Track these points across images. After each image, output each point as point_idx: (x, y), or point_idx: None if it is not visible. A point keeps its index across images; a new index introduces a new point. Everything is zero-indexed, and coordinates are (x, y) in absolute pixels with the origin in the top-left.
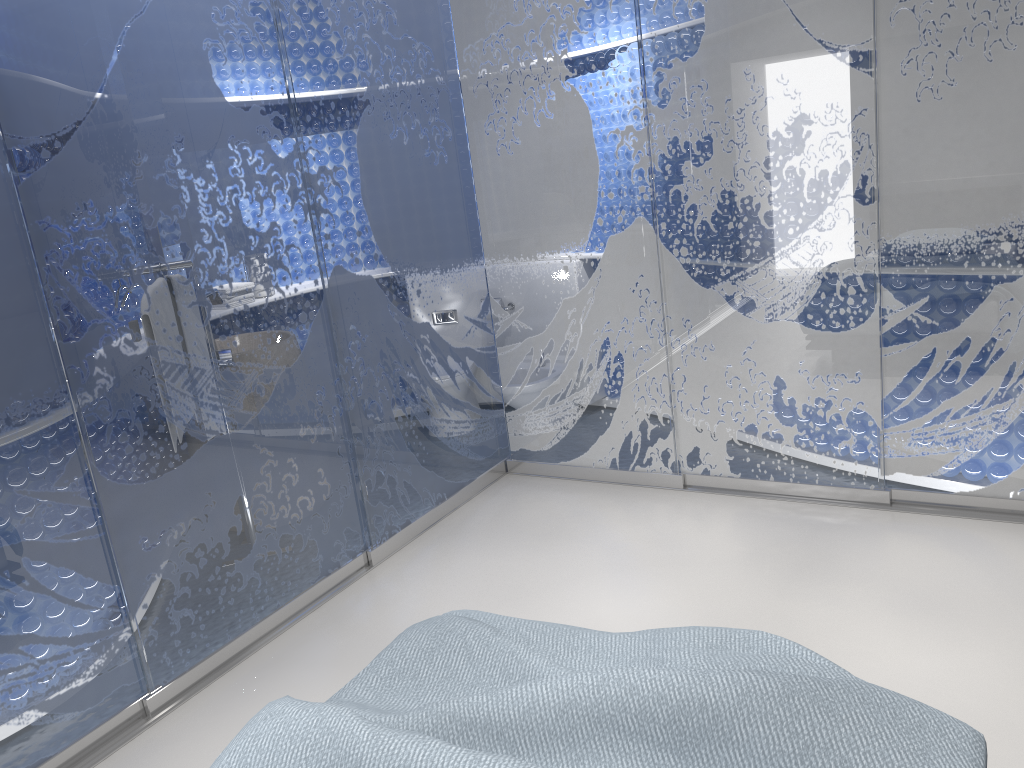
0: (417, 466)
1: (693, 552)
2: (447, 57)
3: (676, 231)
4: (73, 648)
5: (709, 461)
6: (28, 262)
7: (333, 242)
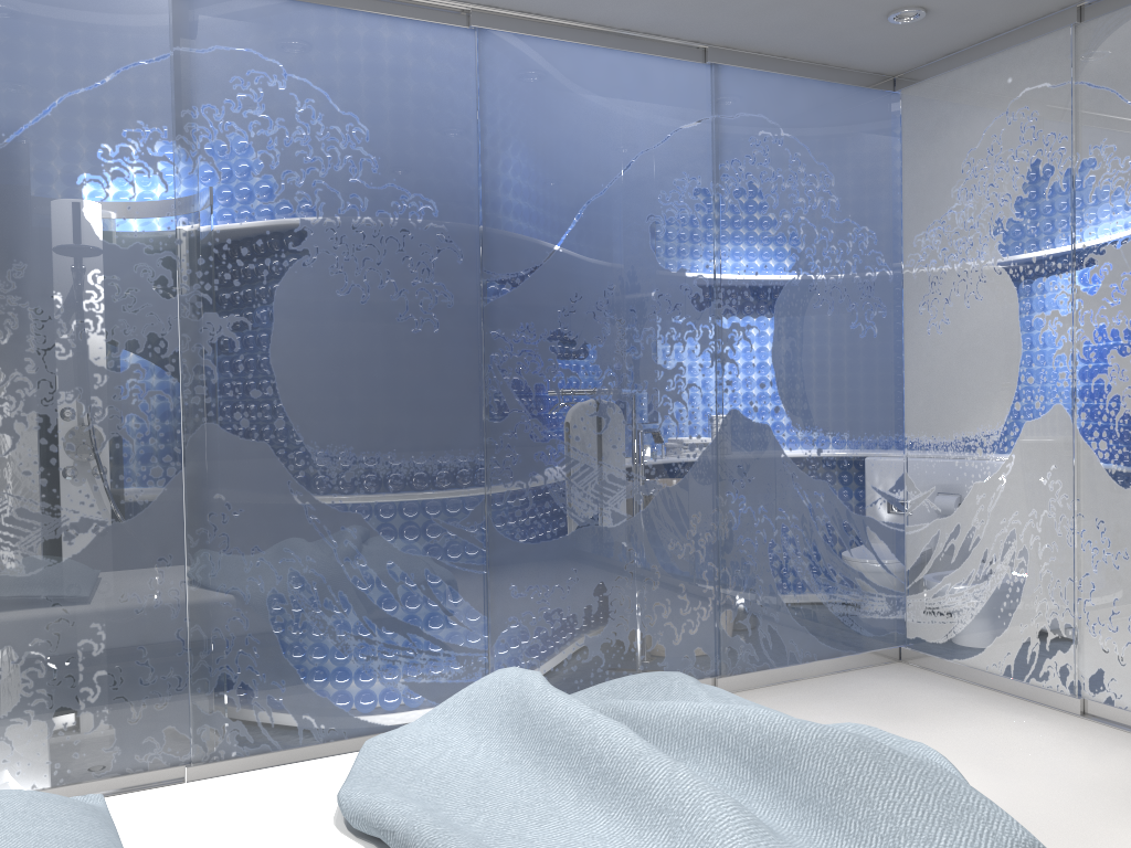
0: (786, 616)
1: (1039, 764)
2: (893, 241)
3: (1095, 422)
4: (443, 651)
5: (1113, 688)
6: (479, 359)
7: (733, 388)
